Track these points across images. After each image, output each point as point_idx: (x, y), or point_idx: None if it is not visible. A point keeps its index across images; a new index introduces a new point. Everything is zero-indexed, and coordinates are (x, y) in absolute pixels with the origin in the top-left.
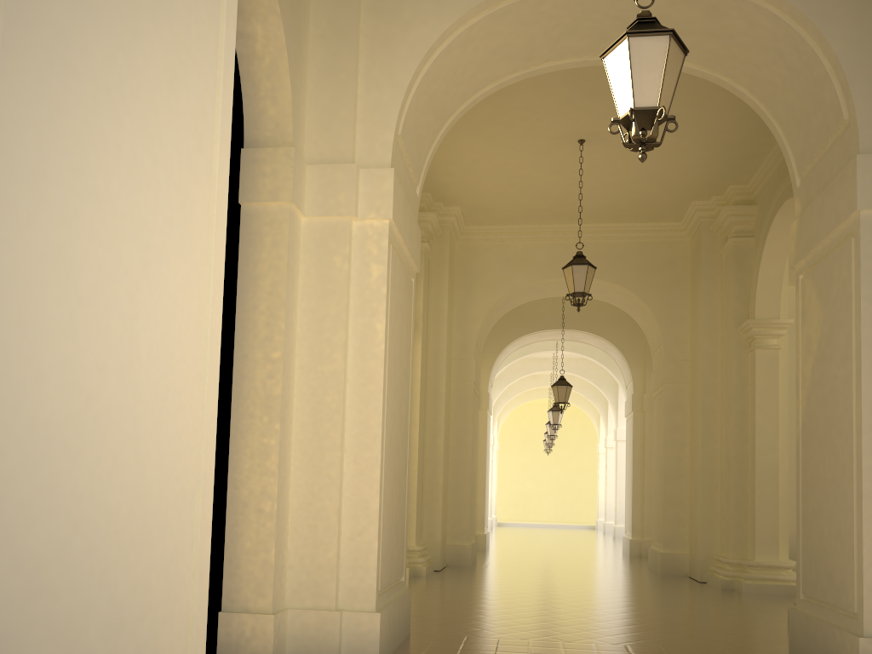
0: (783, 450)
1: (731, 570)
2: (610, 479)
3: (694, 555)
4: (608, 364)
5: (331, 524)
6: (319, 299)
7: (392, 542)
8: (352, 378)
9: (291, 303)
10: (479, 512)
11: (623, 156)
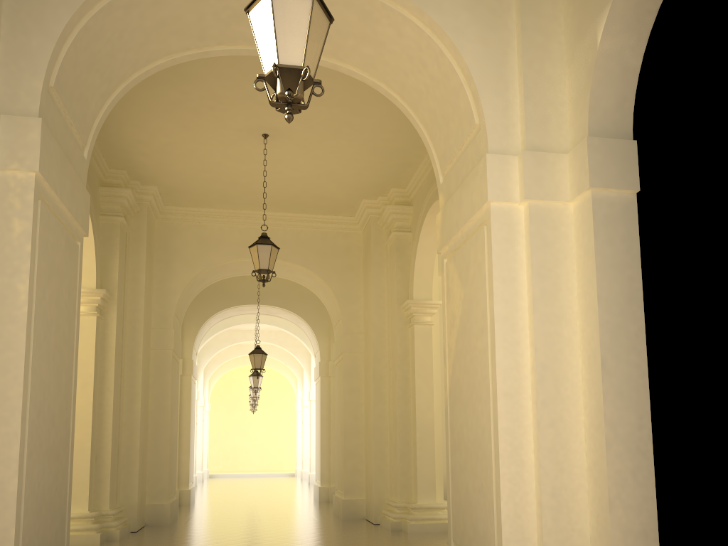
0: (438, 409)
1: (398, 512)
2: (306, 433)
3: (369, 500)
4: (301, 335)
5: None
6: None
7: (44, 523)
8: None
9: None
10: (184, 469)
11: (303, 153)
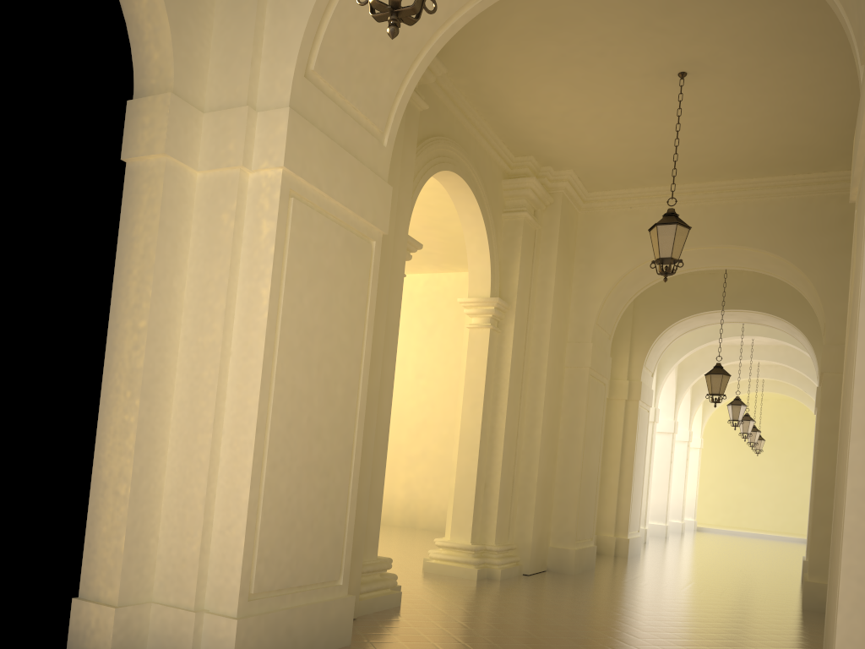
0: None
1: None
2: None
3: None
4: None
5: (197, 515)
6: (206, 262)
7: (300, 539)
8: (235, 351)
9: (170, 267)
10: (623, 514)
11: (744, 88)
